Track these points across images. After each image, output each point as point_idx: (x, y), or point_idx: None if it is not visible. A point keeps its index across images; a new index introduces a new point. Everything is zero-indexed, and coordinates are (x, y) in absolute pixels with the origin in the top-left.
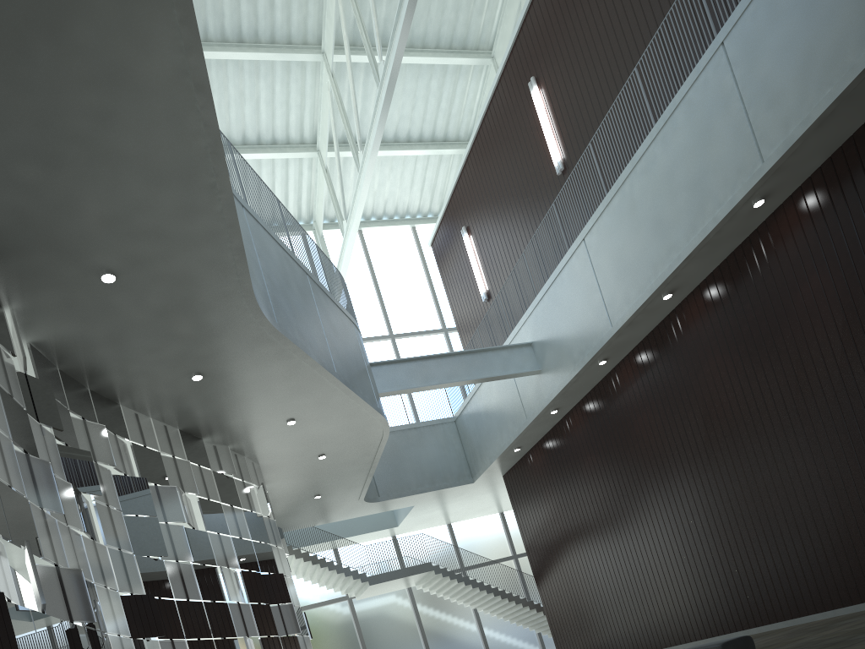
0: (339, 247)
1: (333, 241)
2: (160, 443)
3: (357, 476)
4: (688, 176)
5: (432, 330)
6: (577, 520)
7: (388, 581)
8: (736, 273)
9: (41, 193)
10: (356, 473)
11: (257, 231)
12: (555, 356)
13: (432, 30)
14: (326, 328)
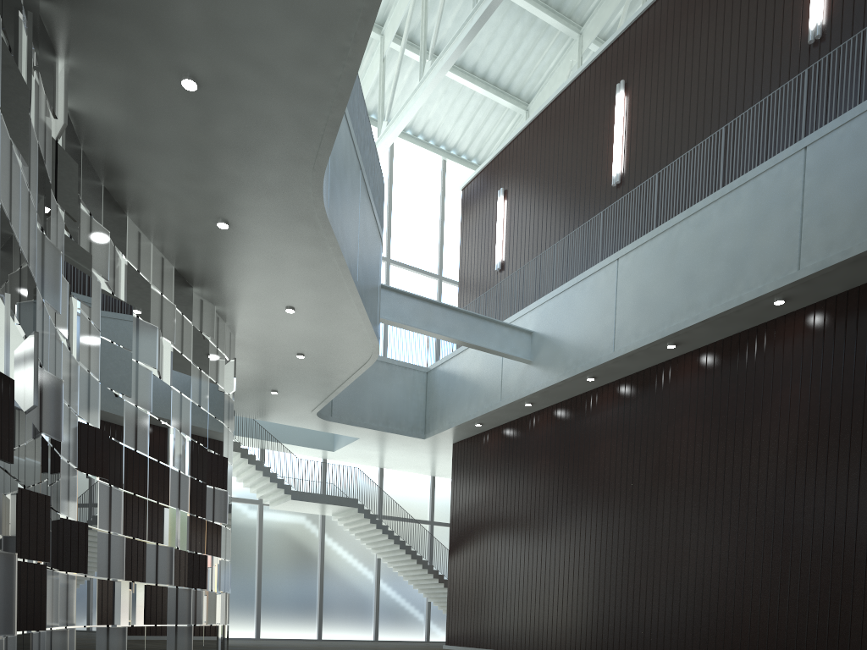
0: None
1: None
2: (154, 274)
3: (323, 388)
4: (732, 249)
5: (428, 272)
6: (510, 512)
7: (311, 503)
8: (734, 352)
9: None
10: (323, 385)
11: None
12: (550, 354)
13: None
14: (361, 232)
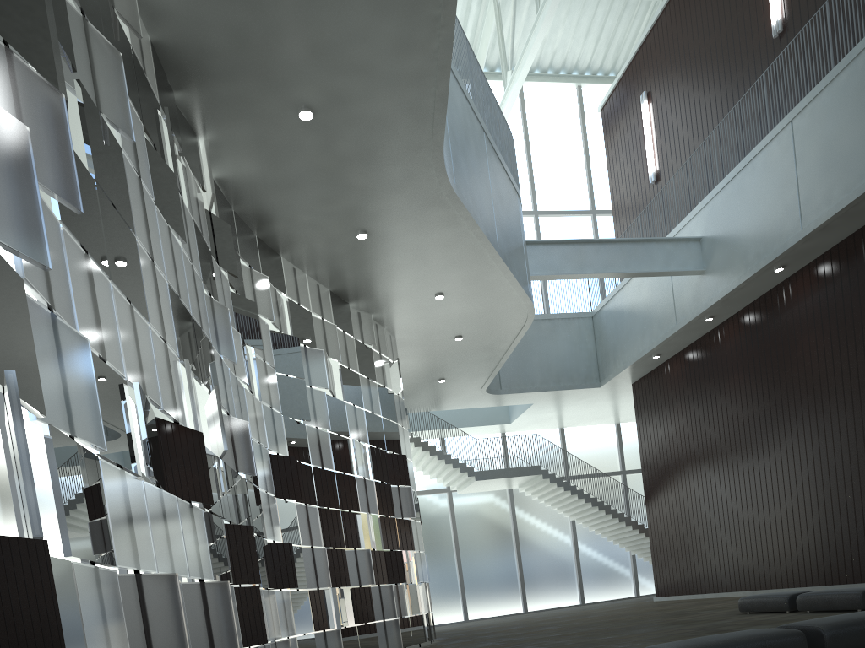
0: None
1: None
2: (312, 302)
3: (487, 364)
4: None
5: (580, 211)
6: (706, 442)
7: (495, 479)
8: None
9: (265, 12)
10: (486, 361)
11: None
12: (725, 256)
13: None
14: (494, 196)
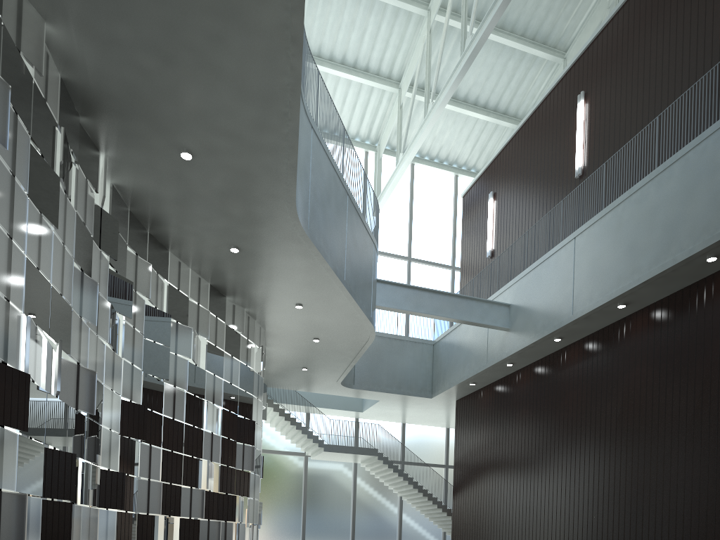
0: (391, 172)
1: (388, 165)
2: (191, 290)
3: (340, 363)
4: (666, 218)
5: (443, 265)
6: (499, 455)
7: (339, 453)
8: (678, 306)
9: (153, 79)
10: (339, 361)
11: (317, 151)
12: (523, 321)
13: (523, 20)
14: (349, 242)
